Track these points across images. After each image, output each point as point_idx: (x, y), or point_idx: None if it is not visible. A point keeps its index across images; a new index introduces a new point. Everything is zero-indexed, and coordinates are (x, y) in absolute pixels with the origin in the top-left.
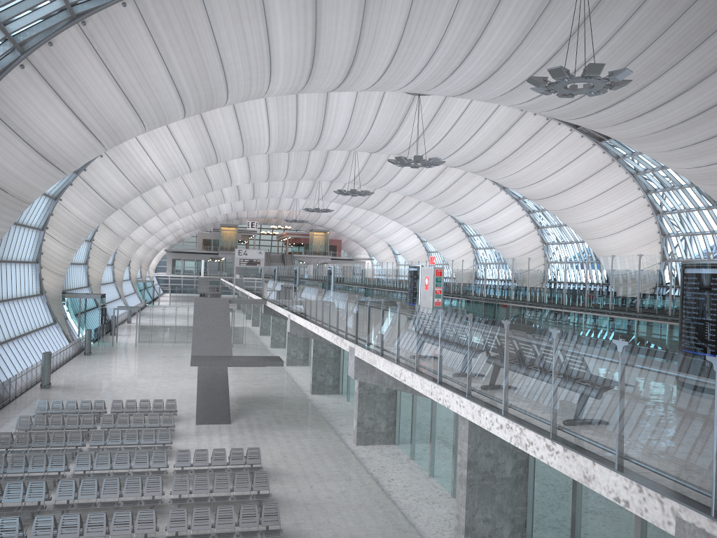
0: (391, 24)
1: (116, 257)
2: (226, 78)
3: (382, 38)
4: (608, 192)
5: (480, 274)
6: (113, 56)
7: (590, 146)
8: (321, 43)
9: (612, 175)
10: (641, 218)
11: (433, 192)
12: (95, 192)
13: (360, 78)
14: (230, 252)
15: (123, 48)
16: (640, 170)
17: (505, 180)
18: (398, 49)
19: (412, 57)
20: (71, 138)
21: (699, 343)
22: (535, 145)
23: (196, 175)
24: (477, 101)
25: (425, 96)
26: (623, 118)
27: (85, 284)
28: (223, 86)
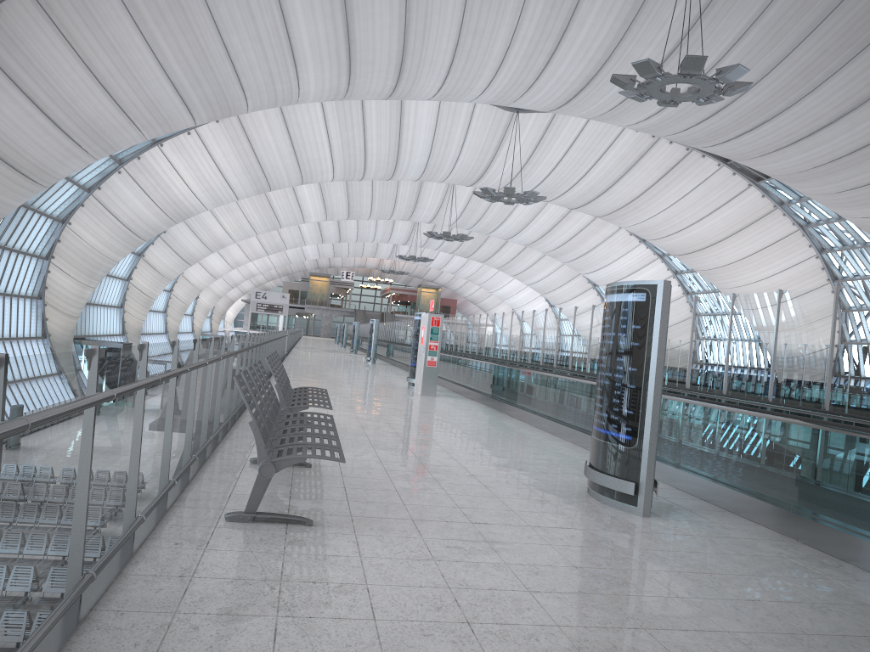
0: (446, 7)
1: (170, 303)
2: (237, 71)
3: (436, 25)
4: (769, 249)
5: (517, 331)
6: (79, 34)
7: (745, 186)
8: (356, 28)
9: (774, 226)
10: (812, 284)
11: (554, 241)
12: (113, 216)
13: (419, 79)
14: (318, 307)
15: (92, 24)
16: (811, 221)
17: (637, 228)
18: (460, 41)
19: (481, 53)
20: (37, 138)
21: (603, 414)
22: (673, 183)
23: (258, 206)
24: (595, 122)
25: (527, 113)
26: (772, 145)
27: (119, 331)
28: (234, 82)
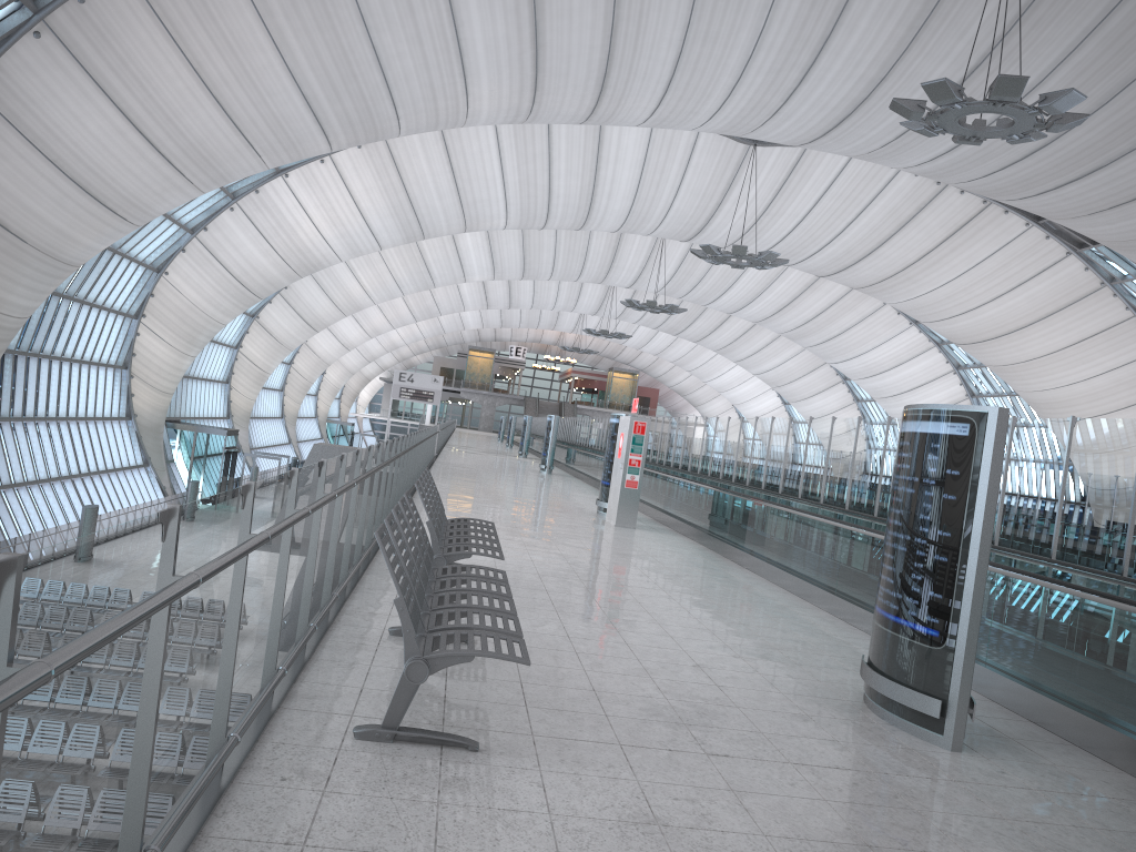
0: (668, 2)
1: (289, 379)
2: (388, 82)
3: (654, 26)
4: (1091, 341)
5: (747, 443)
6: (188, 28)
7: (1062, 255)
8: (547, 29)
9: (1100, 311)
10: None
11: (794, 319)
12: (222, 266)
13: (626, 98)
14: (477, 391)
15: (205, 16)
16: None
17: (908, 305)
18: (685, 48)
19: (712, 65)
20: (128, 162)
21: (894, 594)
22: (962, 247)
23: (406, 258)
24: (859, 162)
25: (767, 147)
26: (1107, 200)
27: (223, 413)
28: (384, 96)
